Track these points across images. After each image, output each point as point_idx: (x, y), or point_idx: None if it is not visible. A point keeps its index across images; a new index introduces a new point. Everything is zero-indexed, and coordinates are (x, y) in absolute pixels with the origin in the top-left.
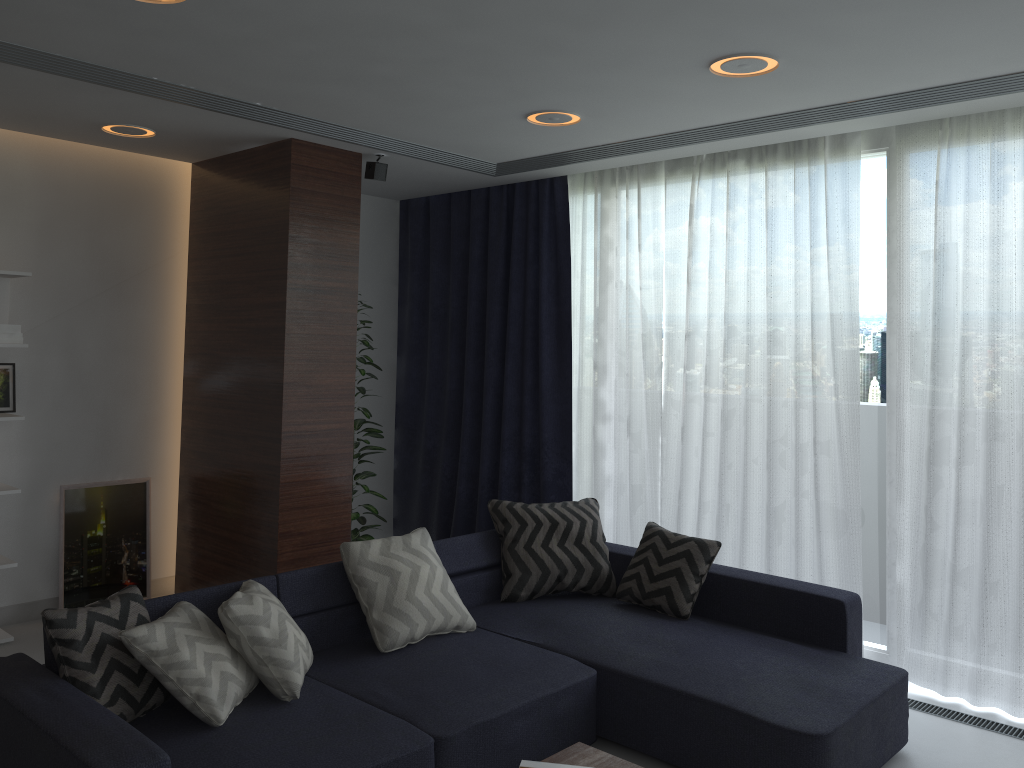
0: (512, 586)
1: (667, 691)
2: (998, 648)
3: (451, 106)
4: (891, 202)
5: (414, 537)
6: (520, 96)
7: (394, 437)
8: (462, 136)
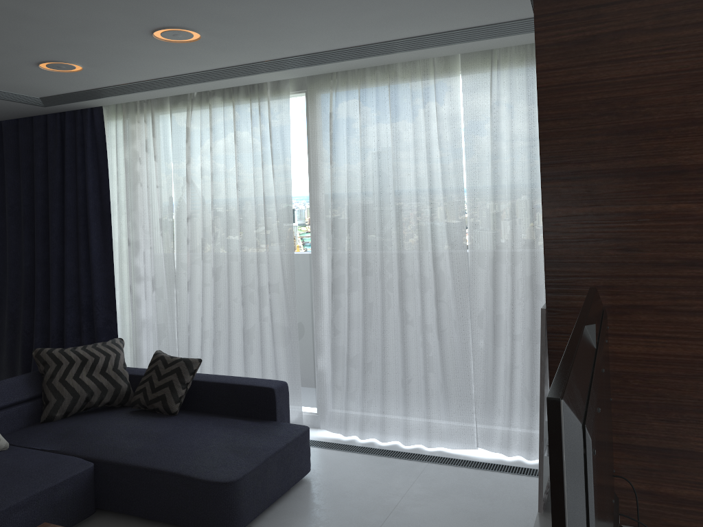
0: (49, 410)
1: (140, 469)
2: (373, 402)
3: None
4: (309, 126)
5: None
6: (22, 50)
7: None
8: None
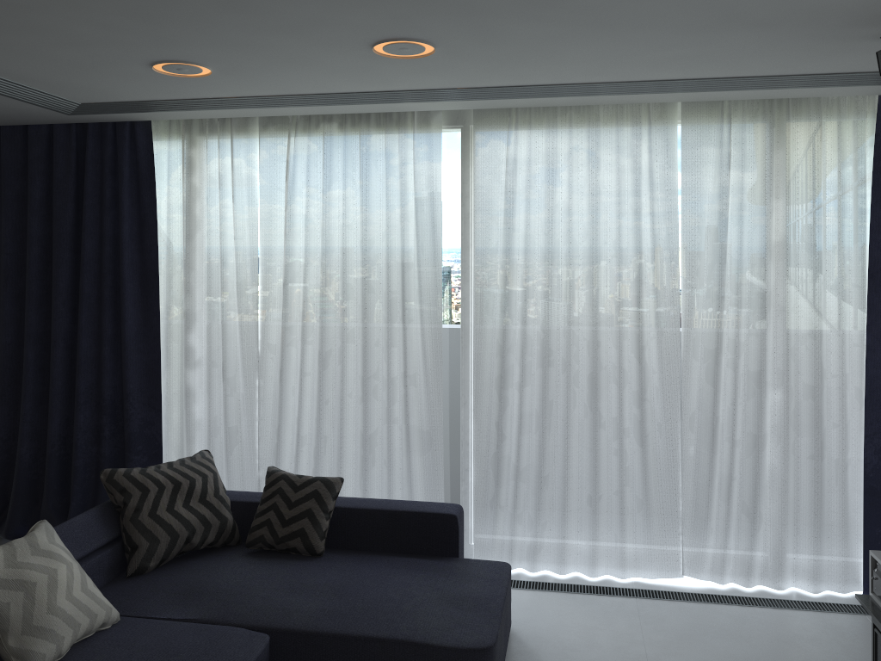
0: (140, 559)
1: (345, 639)
2: (548, 525)
3: (71, 43)
4: (465, 172)
5: (39, 535)
6: (162, 44)
7: None
8: (60, 73)
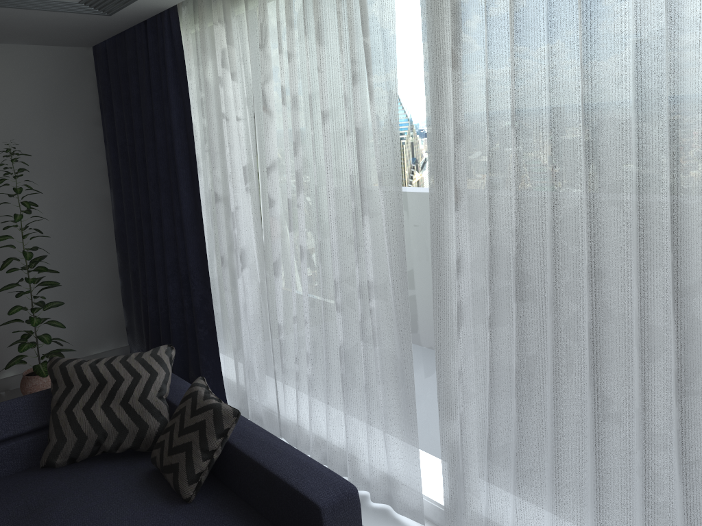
0: (48, 453)
1: None
2: None
3: None
4: None
5: None
6: None
7: (117, 259)
8: None
